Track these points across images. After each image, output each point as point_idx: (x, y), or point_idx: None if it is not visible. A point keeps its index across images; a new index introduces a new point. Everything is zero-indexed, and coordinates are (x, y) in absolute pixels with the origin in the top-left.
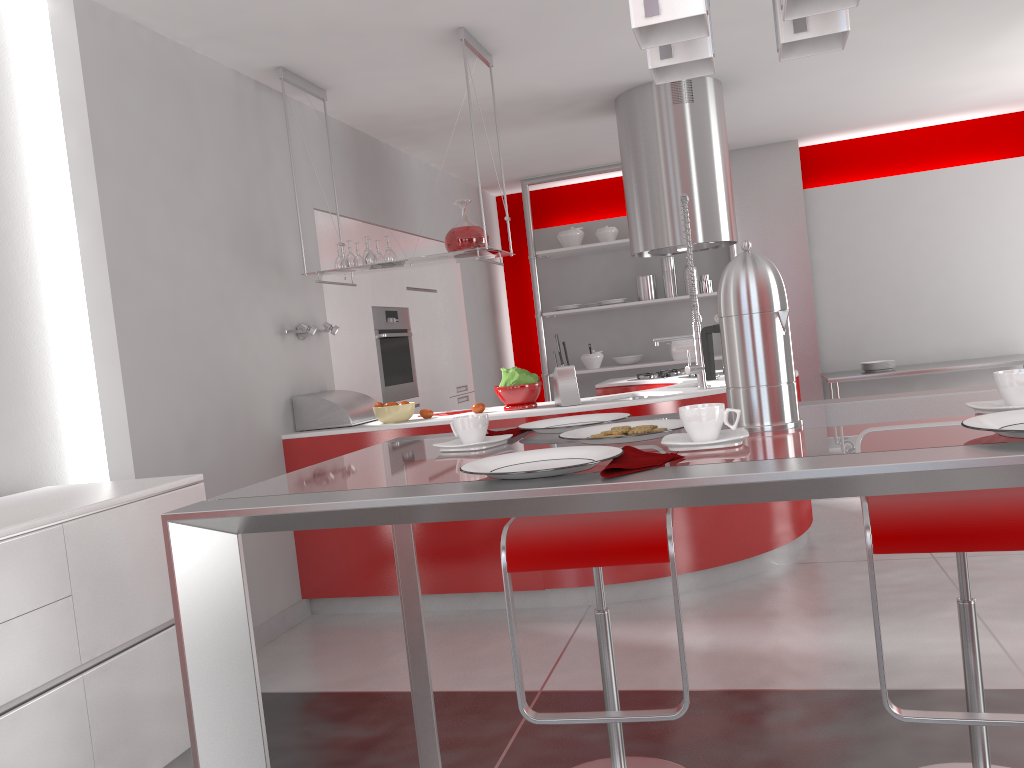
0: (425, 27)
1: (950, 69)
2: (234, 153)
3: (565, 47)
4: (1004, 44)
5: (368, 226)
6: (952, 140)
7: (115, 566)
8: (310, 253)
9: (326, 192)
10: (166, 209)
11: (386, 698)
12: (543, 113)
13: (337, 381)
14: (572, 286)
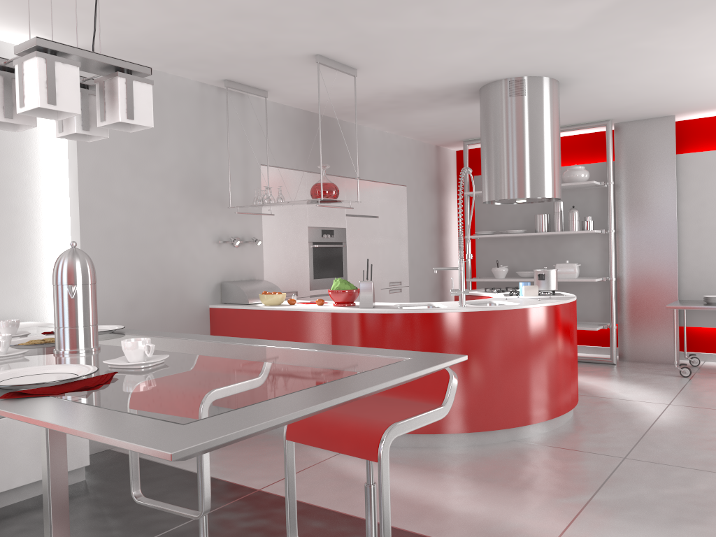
0: (293, 55)
1: None
2: (192, 133)
3: (404, 62)
4: None
5: (312, 174)
6: None
7: None
8: (253, 193)
9: (274, 154)
10: (130, 168)
11: (183, 474)
12: (433, 101)
13: (266, 274)
14: (497, 217)
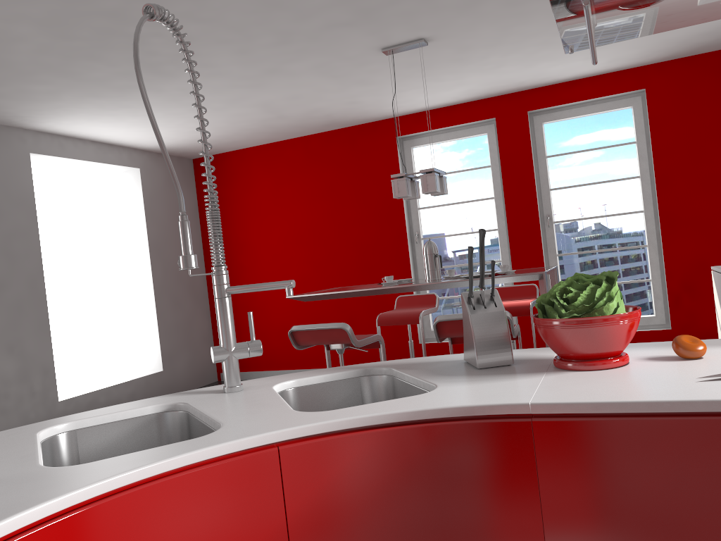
0: None
1: None
2: None
3: None
4: None
5: None
6: None
7: None
8: None
9: None
10: None
11: None
12: None
13: None
14: None
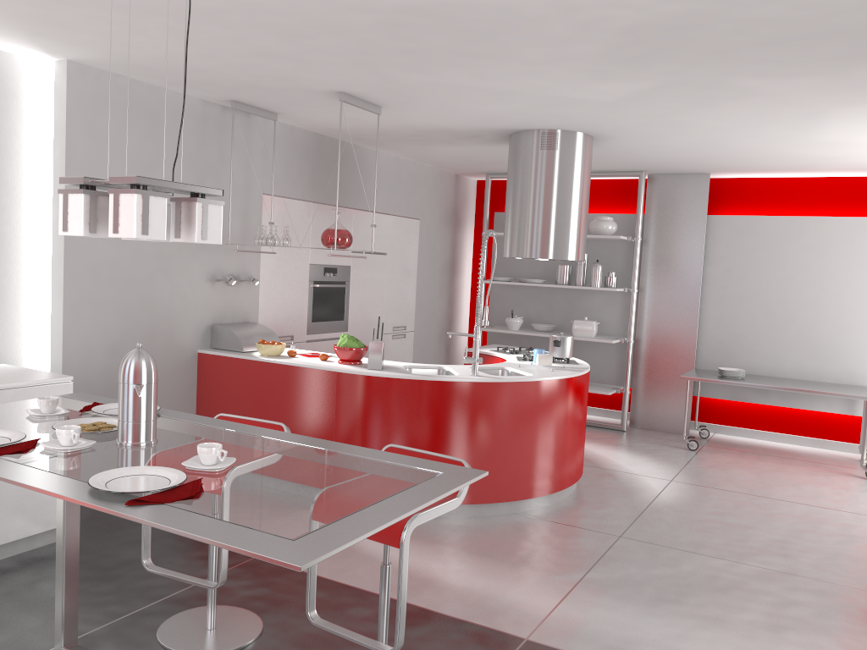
0: (315, 90)
1: (798, 144)
2: (191, 157)
3: (433, 107)
4: (830, 134)
5: (319, 205)
6: (850, 192)
7: None
8: (252, 225)
9: (278, 181)
10: None
11: (172, 537)
12: (459, 138)
13: (261, 316)
14: (516, 261)
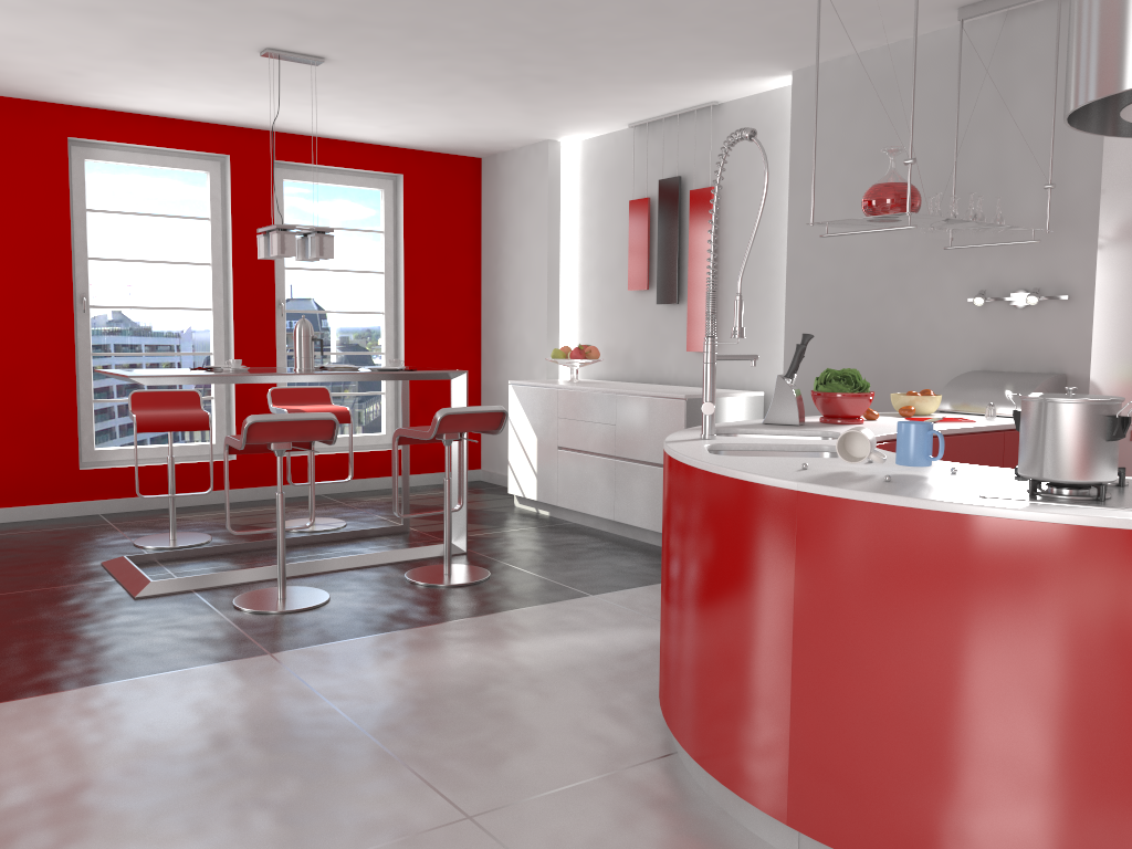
0: None
1: None
2: (945, 118)
3: None
4: None
5: None
6: None
7: (633, 422)
8: (1075, 195)
9: None
10: (845, 203)
11: None
12: None
13: (1098, 365)
14: None
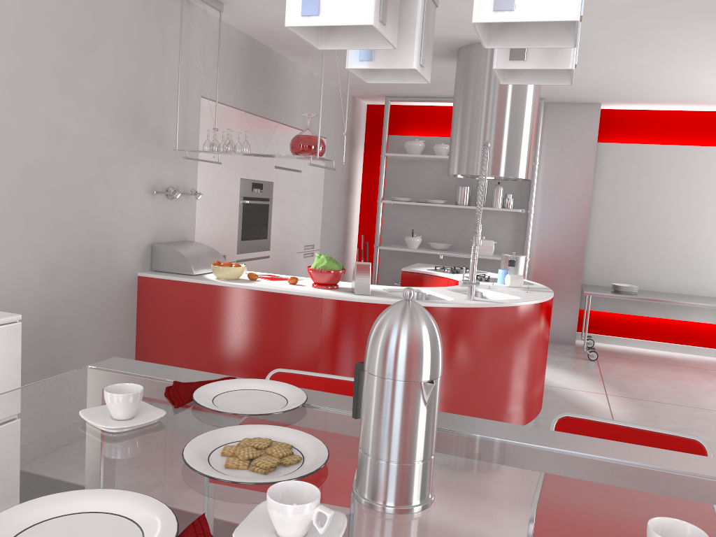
0: None
1: None
2: (133, 43)
3: None
4: None
5: (249, 115)
6: None
7: None
8: (191, 131)
9: (215, 85)
10: (57, 82)
11: None
12: None
13: (198, 234)
14: (410, 183)
